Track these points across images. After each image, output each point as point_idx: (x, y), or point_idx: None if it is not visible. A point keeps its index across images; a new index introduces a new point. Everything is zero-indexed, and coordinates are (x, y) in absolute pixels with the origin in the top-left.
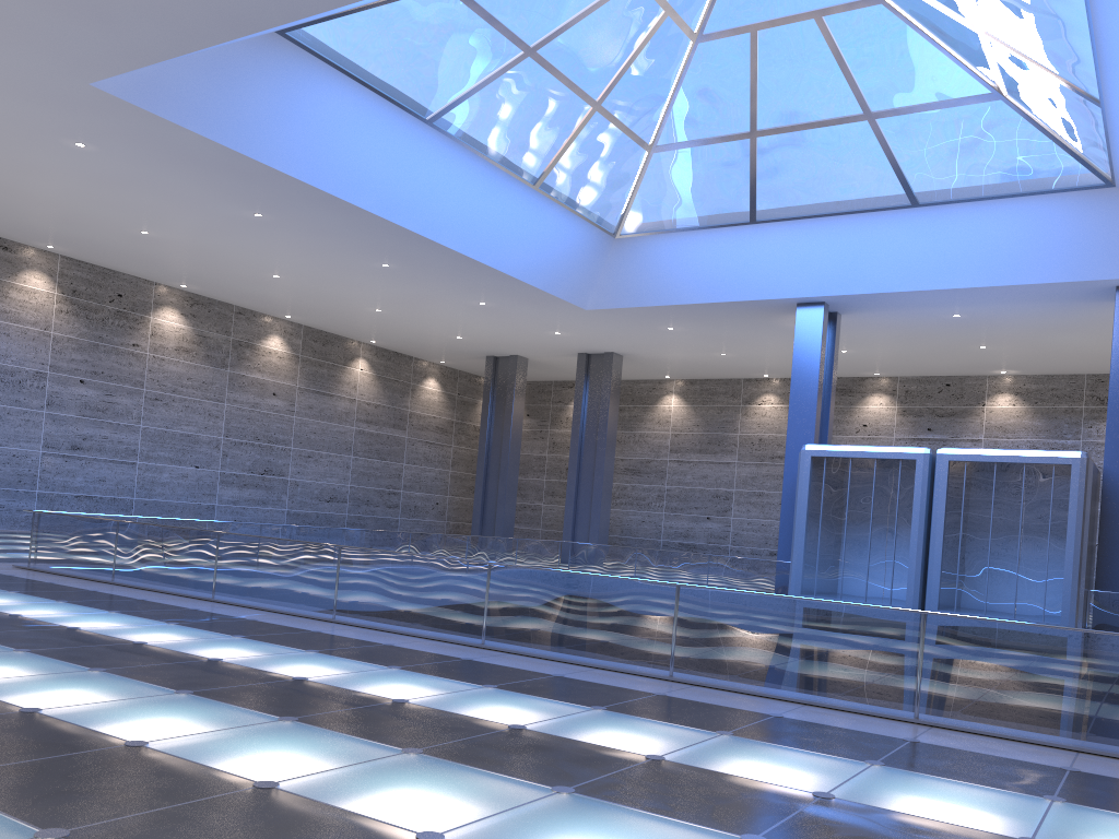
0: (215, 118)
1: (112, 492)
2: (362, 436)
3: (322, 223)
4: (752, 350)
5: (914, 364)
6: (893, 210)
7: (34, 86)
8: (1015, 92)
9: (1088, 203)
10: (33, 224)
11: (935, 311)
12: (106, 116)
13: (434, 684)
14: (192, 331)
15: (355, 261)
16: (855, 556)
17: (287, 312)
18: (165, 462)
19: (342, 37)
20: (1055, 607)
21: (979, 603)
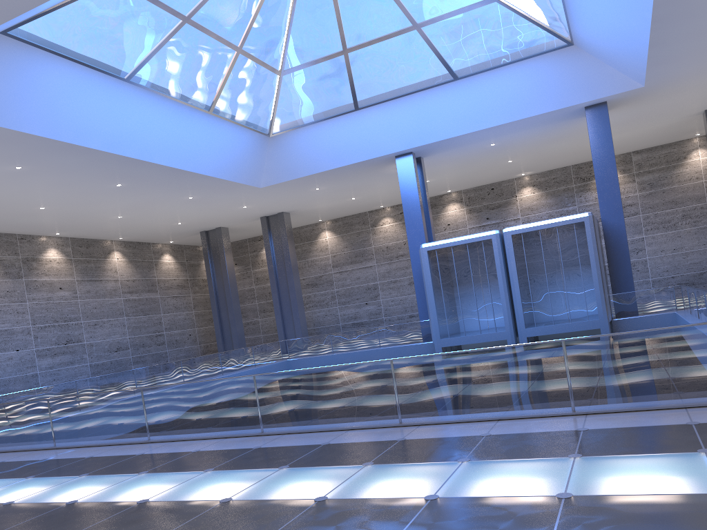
0: None
1: None
2: (129, 302)
3: (67, 164)
4: (371, 192)
5: (470, 180)
6: (443, 84)
7: None
8: None
9: (560, 58)
10: None
11: (480, 144)
12: None
13: (243, 477)
14: None
15: (97, 186)
16: (468, 307)
17: (56, 231)
18: None
19: (50, 29)
20: (593, 310)
21: (549, 318)
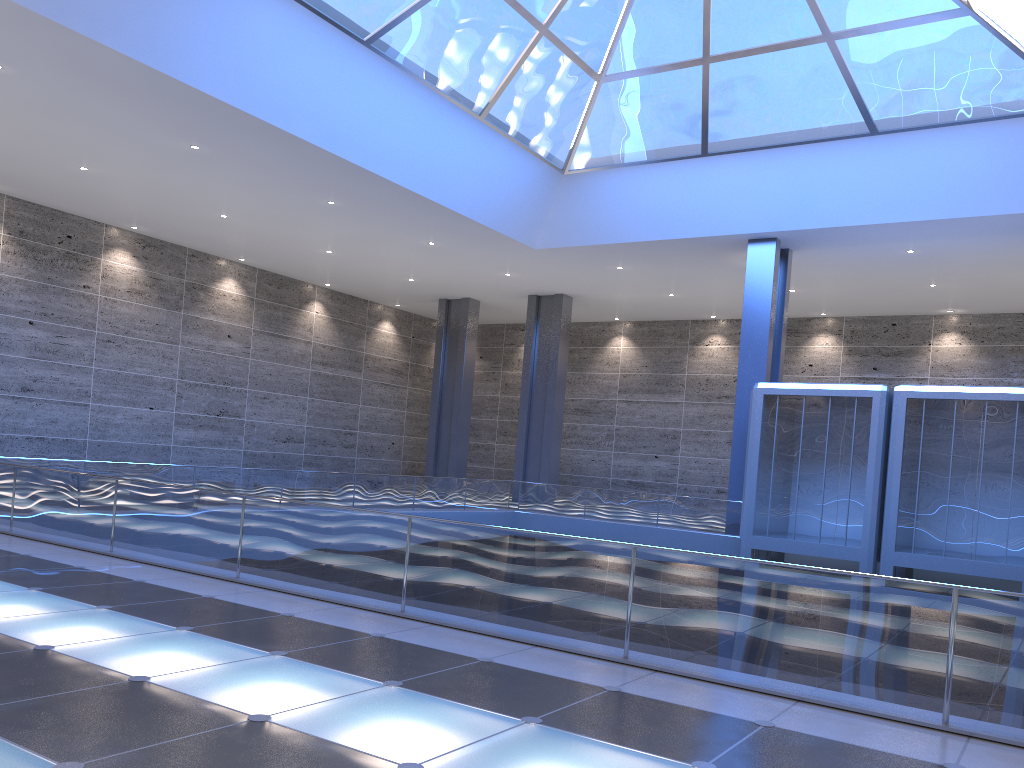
0: (134, 33)
1: (64, 433)
2: (318, 378)
3: (262, 155)
4: (700, 290)
5: (861, 303)
6: (850, 139)
7: None
8: (987, 5)
9: None
10: None
11: (889, 247)
12: (16, 30)
13: (319, 682)
14: (145, 273)
15: (300, 198)
16: (808, 496)
17: (241, 255)
18: (119, 404)
19: None
20: (1018, 549)
21: (938, 545)
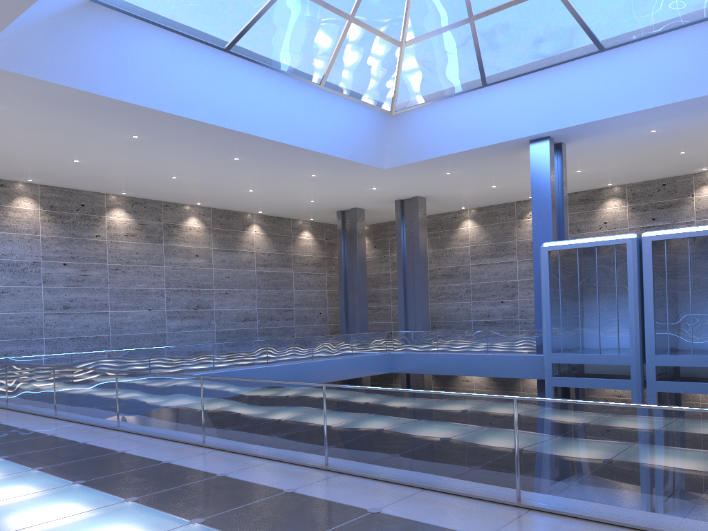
0: (68, 71)
1: (94, 333)
2: (261, 275)
3: (178, 135)
4: (512, 180)
5: (634, 173)
6: (586, 57)
7: None
8: None
9: None
10: (9, 167)
11: (636, 130)
12: None
13: (80, 503)
14: (135, 222)
15: (216, 159)
16: (588, 321)
17: (197, 201)
18: (128, 309)
19: None
20: None
21: (687, 347)
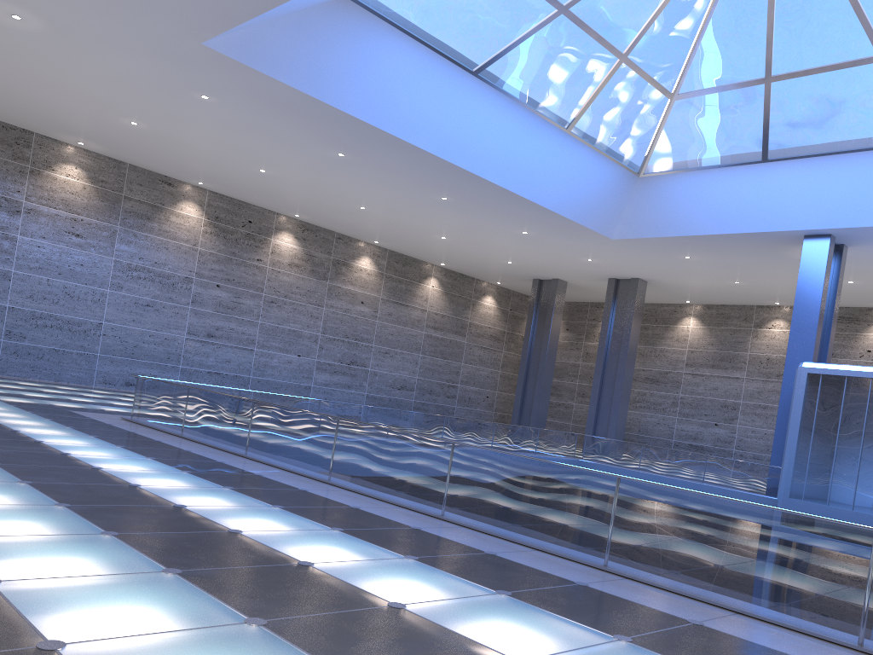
0: (299, 71)
1: (234, 370)
2: (429, 339)
3: (390, 161)
4: (763, 279)
5: None
6: None
7: (164, 48)
8: None
9: None
10: (185, 165)
11: None
12: (218, 71)
13: (357, 549)
14: (302, 251)
15: (420, 195)
16: (844, 467)
17: (375, 239)
18: (275, 350)
19: (401, 0)
20: None
21: None
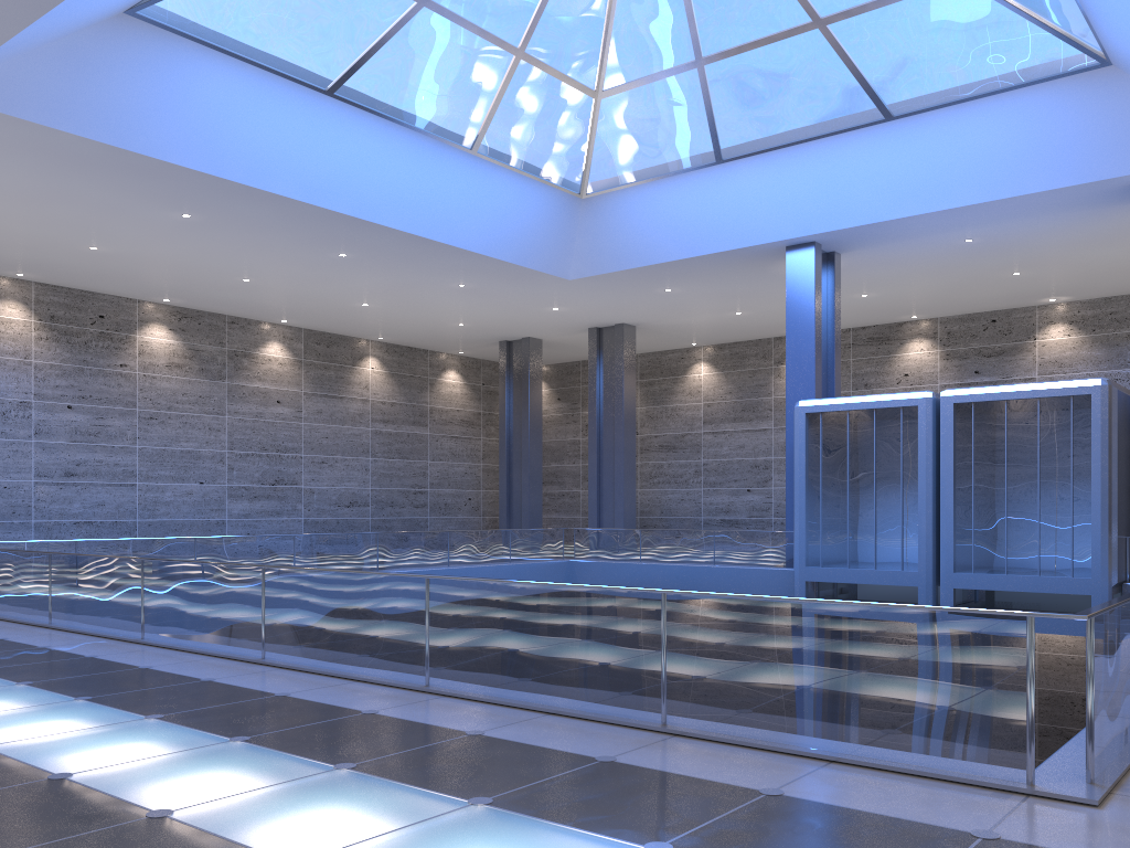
0: (86, 115)
1: (112, 515)
2: (379, 436)
3: (253, 216)
4: (766, 305)
5: (949, 301)
6: (866, 127)
7: None
8: None
9: (1085, 89)
10: None
11: (943, 238)
12: None
13: (84, 719)
14: (183, 346)
15: (311, 254)
16: (860, 520)
17: (281, 317)
18: (167, 481)
19: (202, 10)
20: (1084, 560)
21: (999, 561)
